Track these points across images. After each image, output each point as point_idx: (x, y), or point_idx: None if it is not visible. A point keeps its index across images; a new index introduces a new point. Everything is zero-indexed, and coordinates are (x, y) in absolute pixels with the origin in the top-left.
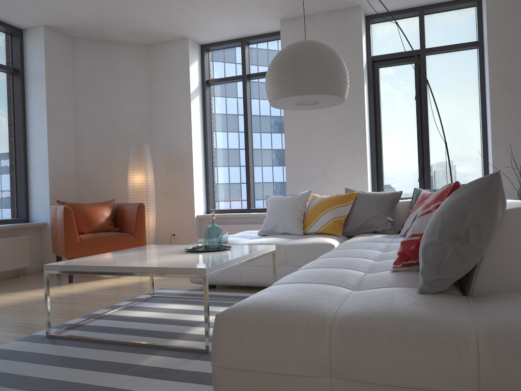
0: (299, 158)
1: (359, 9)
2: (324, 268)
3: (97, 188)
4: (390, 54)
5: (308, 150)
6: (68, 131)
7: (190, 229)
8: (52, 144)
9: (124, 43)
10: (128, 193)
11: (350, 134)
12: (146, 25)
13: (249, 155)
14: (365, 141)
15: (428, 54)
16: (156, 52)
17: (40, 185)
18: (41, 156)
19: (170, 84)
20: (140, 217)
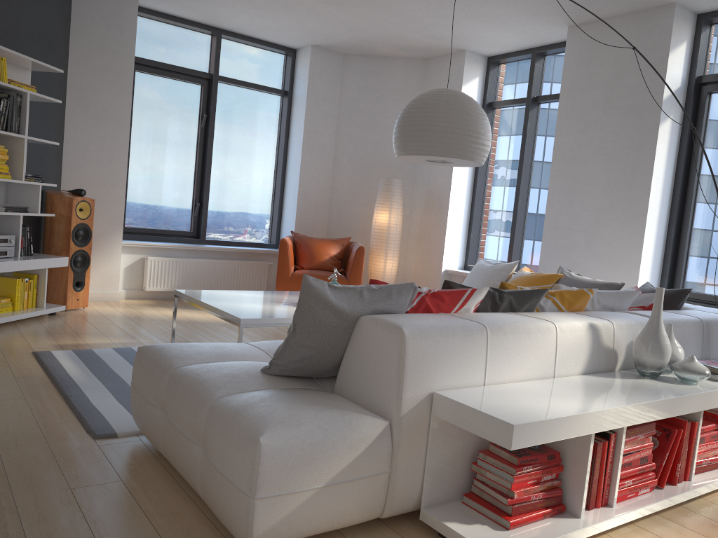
0: (561, 216)
1: (672, 9)
2: None
3: (348, 222)
4: None
5: (573, 208)
6: (326, 157)
7: (435, 284)
8: (304, 172)
9: (399, 58)
10: (371, 232)
11: (629, 192)
12: (409, 40)
13: (518, 204)
14: (646, 204)
15: None
16: (433, 68)
17: (290, 213)
18: (294, 182)
19: None
20: (357, 261)
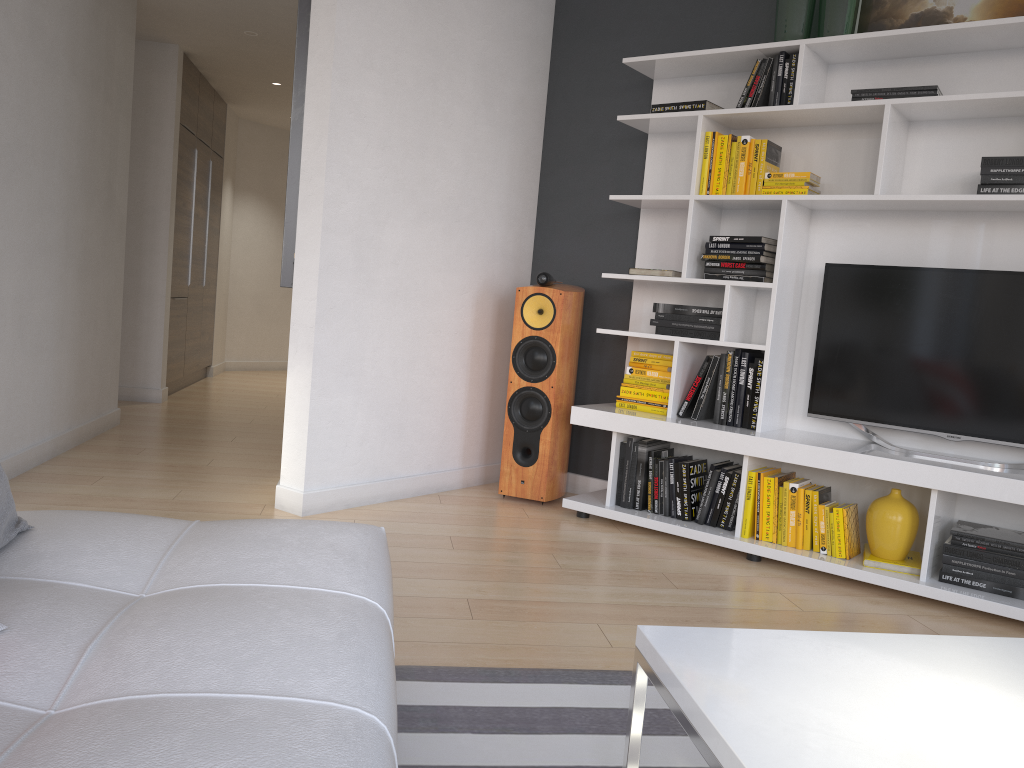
0: None
1: None
2: (243, 693)
3: None
4: None
5: None
6: None
7: None
8: None
9: None
10: None
11: None
12: None
13: None
14: None
15: None
16: None
17: None
18: None
19: None
20: None
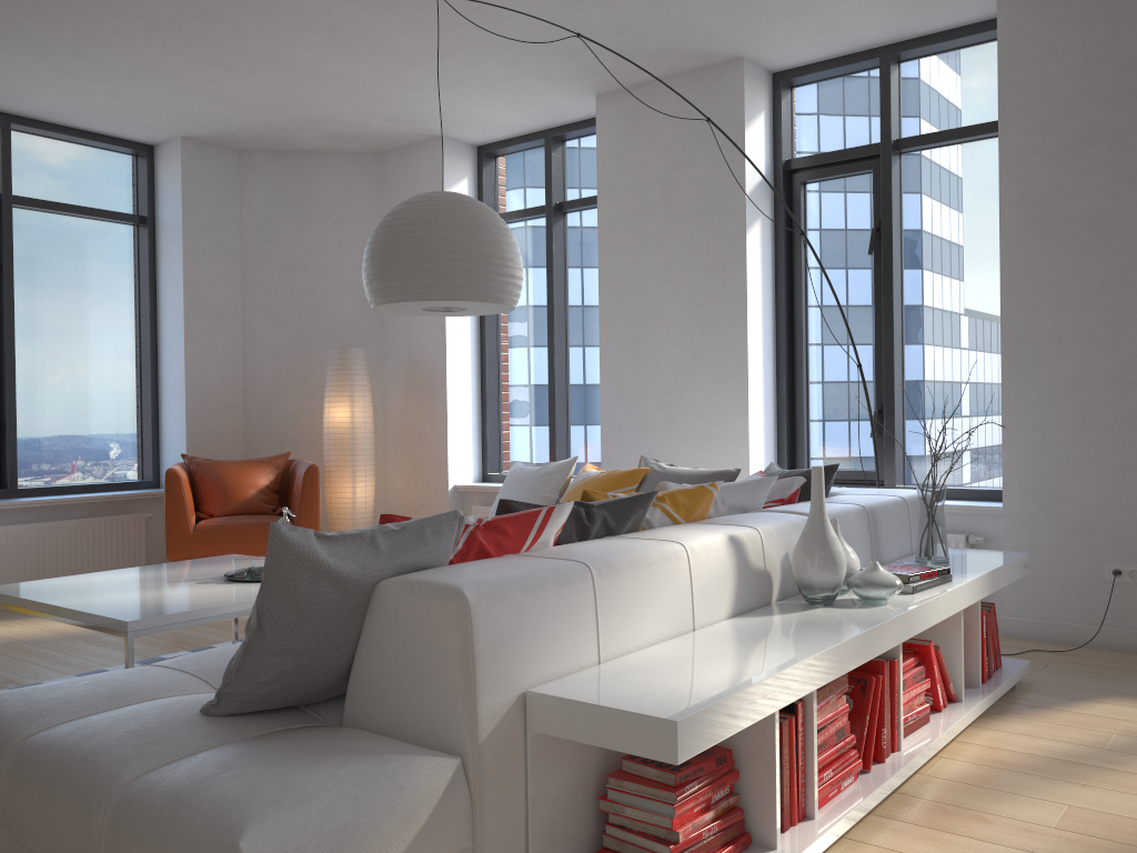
0: (624, 381)
1: (740, 66)
2: None
3: (280, 428)
4: (823, 155)
5: (641, 365)
6: (228, 323)
7: (441, 512)
8: (193, 351)
9: (335, 153)
10: (323, 440)
11: (718, 333)
12: (350, 123)
13: (554, 368)
14: (745, 348)
15: (903, 151)
16: (393, 167)
17: (174, 423)
18: (176, 371)
19: None
20: (308, 490)
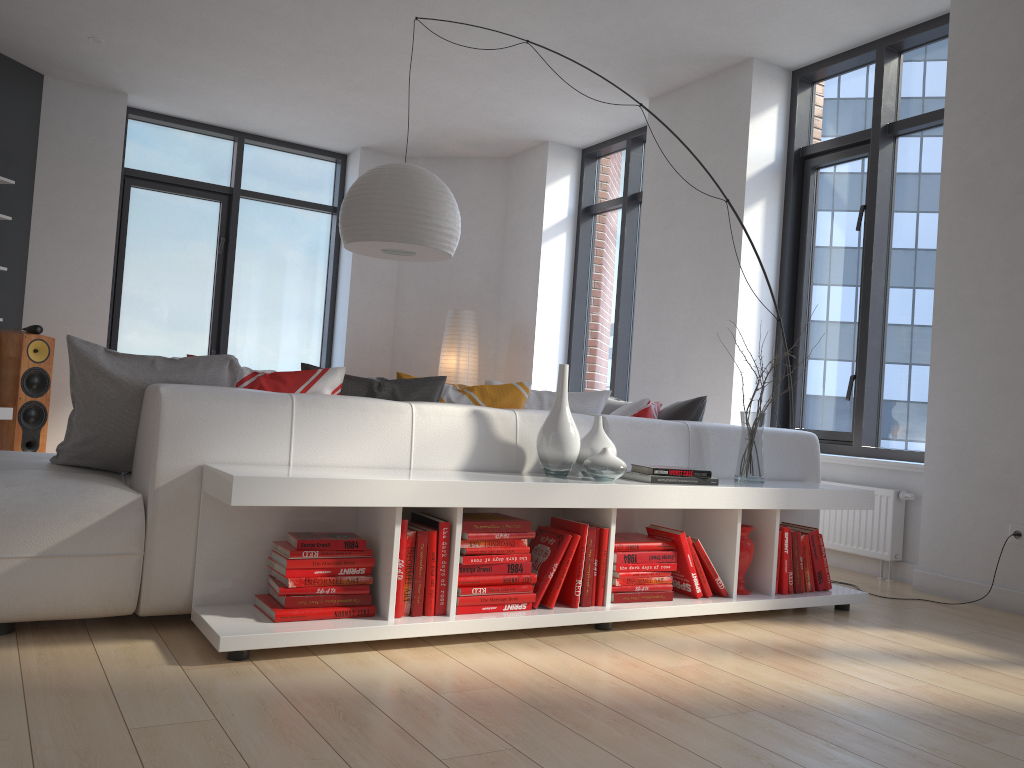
0: (649, 341)
1: (750, 65)
2: None
3: (416, 372)
4: (829, 141)
5: (661, 328)
6: (385, 289)
7: None
8: (355, 307)
9: (476, 158)
10: None
11: (717, 300)
12: (472, 131)
13: (617, 333)
14: (735, 313)
15: (896, 134)
16: (516, 168)
17: (338, 361)
18: (342, 322)
19: (524, 217)
20: None
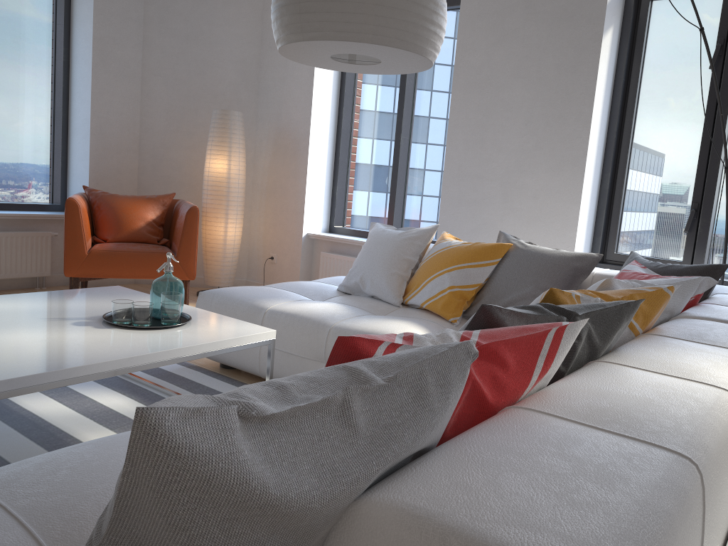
0: (467, 161)
1: None
2: None
3: (168, 172)
4: None
5: (484, 149)
6: (130, 80)
7: (294, 253)
8: (99, 99)
9: None
10: (203, 186)
11: (562, 127)
12: None
13: (400, 145)
14: (585, 143)
15: None
16: None
17: (80, 159)
18: (83, 115)
19: None
20: (189, 228)
